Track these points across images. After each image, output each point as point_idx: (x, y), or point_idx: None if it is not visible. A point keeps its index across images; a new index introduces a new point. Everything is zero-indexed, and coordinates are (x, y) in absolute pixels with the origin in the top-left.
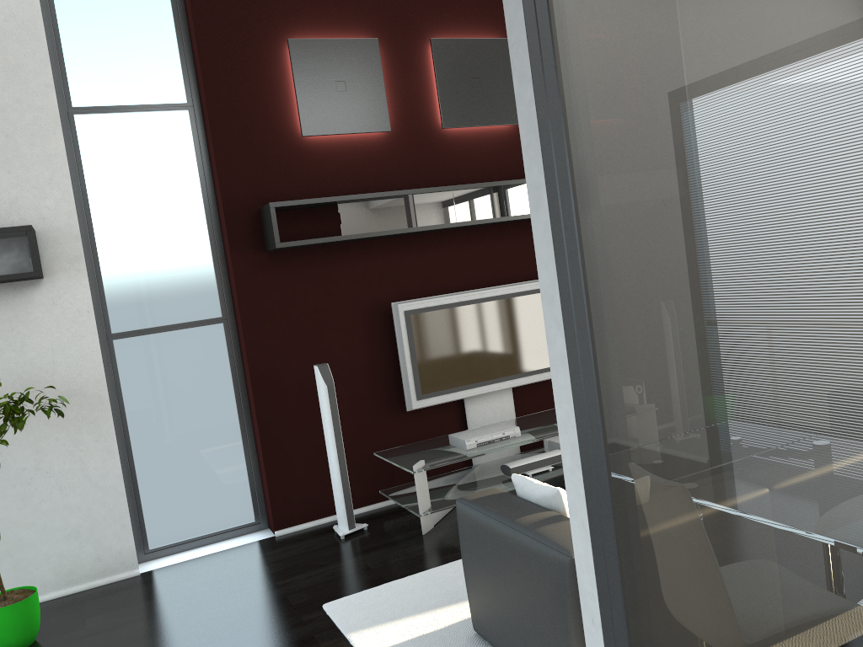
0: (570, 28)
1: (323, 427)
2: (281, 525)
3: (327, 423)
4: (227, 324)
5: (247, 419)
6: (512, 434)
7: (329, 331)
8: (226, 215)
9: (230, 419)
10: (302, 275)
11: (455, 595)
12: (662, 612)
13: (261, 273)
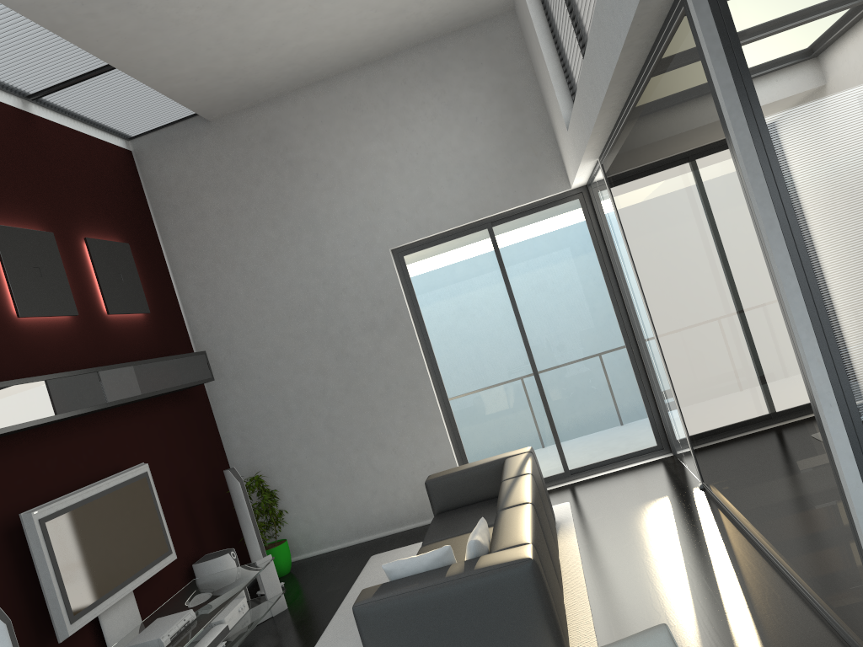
0: (787, 155)
1: None
2: None
3: None
4: None
5: None
6: (191, 617)
7: None
8: None
9: None
10: None
11: None
12: None
13: None
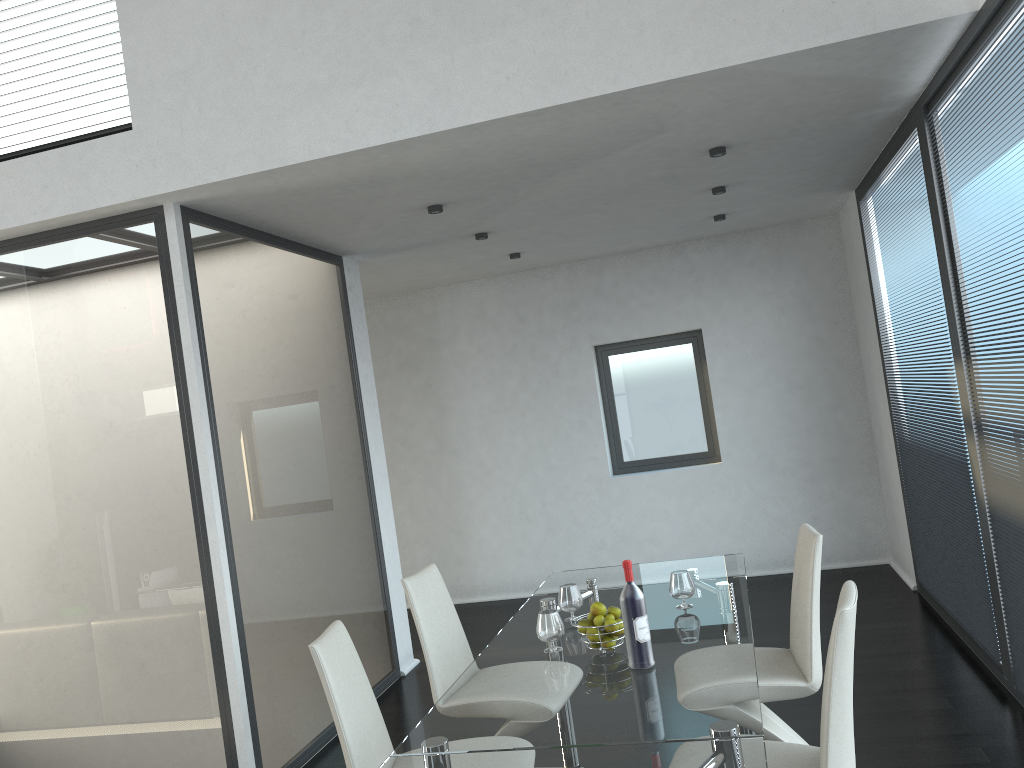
0: (211, 357)
1: None
2: None
3: None
4: None
5: None
6: None
7: None
8: None
9: None
10: None
11: None
12: (239, 526)
13: None
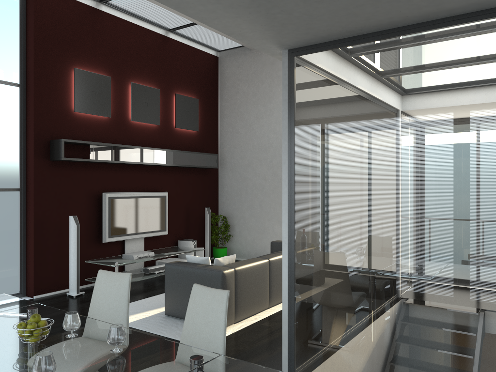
0: (298, 135)
1: (63, 247)
2: (37, 293)
3: (73, 243)
4: (21, 192)
5: (24, 240)
6: (151, 254)
7: (72, 202)
8: (34, 140)
9: (15, 239)
10: (64, 174)
11: (148, 308)
12: (303, 235)
13: (46, 170)
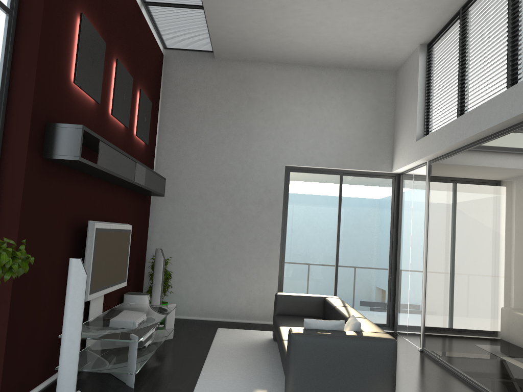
0: None
1: (37, 313)
2: None
3: (78, 306)
4: None
5: None
6: (145, 318)
7: (53, 233)
8: (32, 117)
9: None
10: (51, 184)
11: None
12: None
13: (37, 174)
